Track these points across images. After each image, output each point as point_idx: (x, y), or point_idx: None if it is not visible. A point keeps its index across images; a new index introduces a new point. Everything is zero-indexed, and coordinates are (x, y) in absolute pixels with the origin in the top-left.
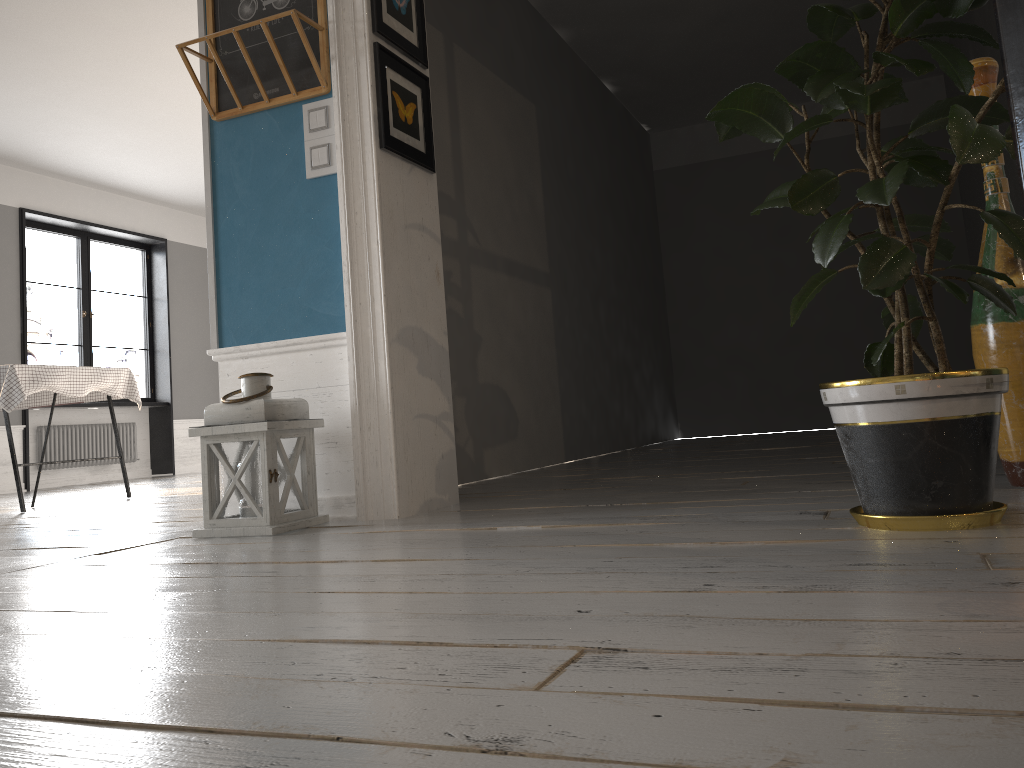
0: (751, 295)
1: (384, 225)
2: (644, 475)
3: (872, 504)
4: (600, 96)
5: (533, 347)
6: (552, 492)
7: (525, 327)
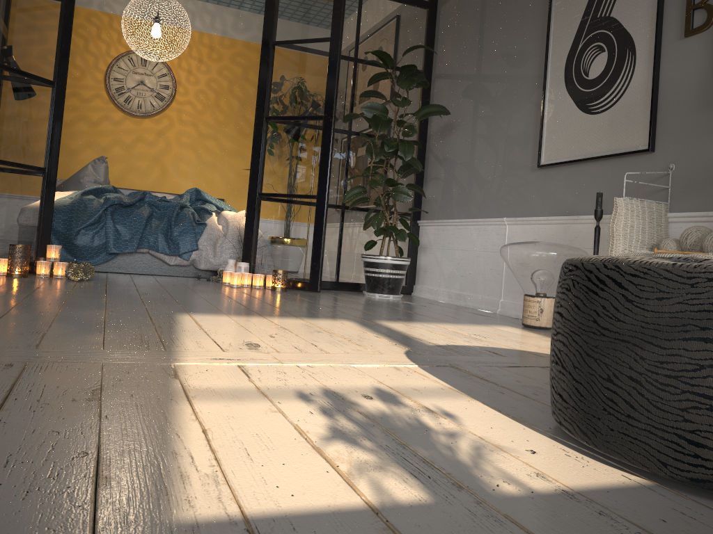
0: None
1: None
2: None
3: None
4: None
5: None
6: None
7: None
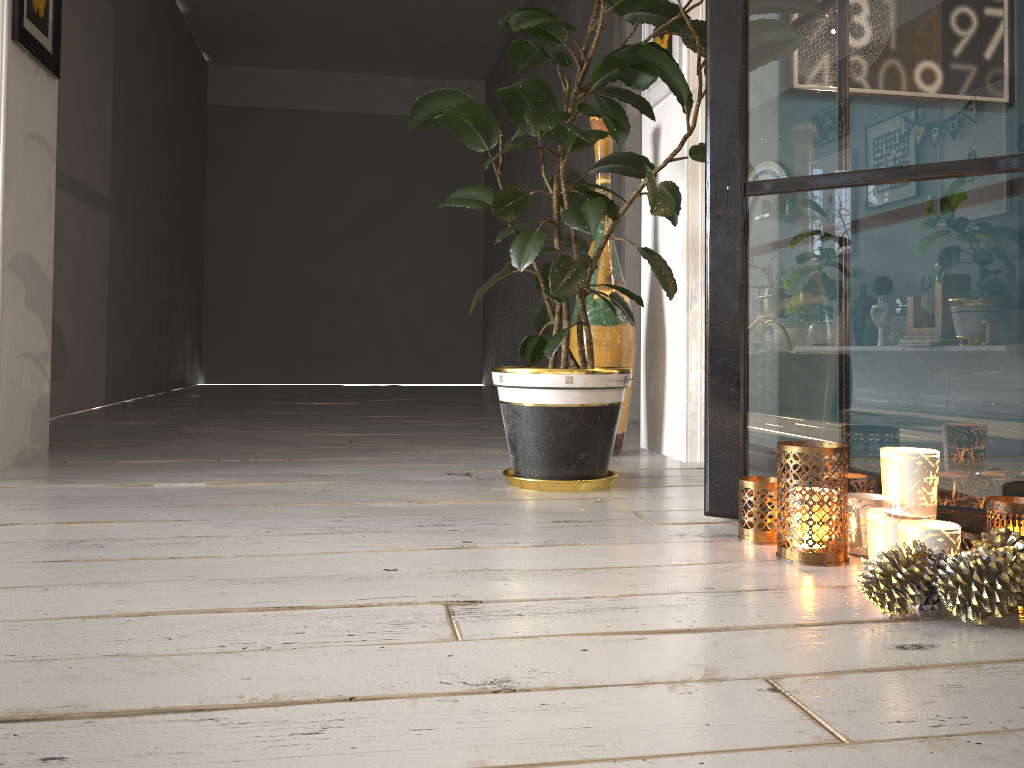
0: (293, 249)
1: (9, 131)
2: (230, 427)
3: (528, 470)
4: (172, 14)
5: (88, 279)
6: (150, 443)
7: (83, 256)
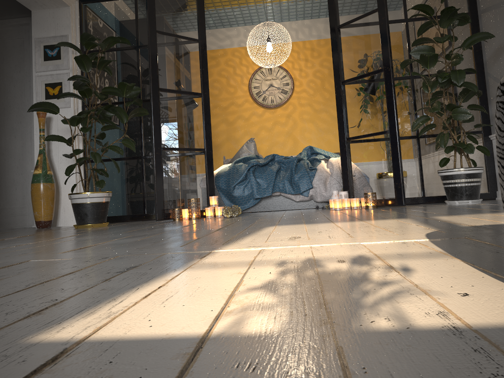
0: None
1: None
2: None
3: (94, 221)
4: None
5: None
6: None
7: None
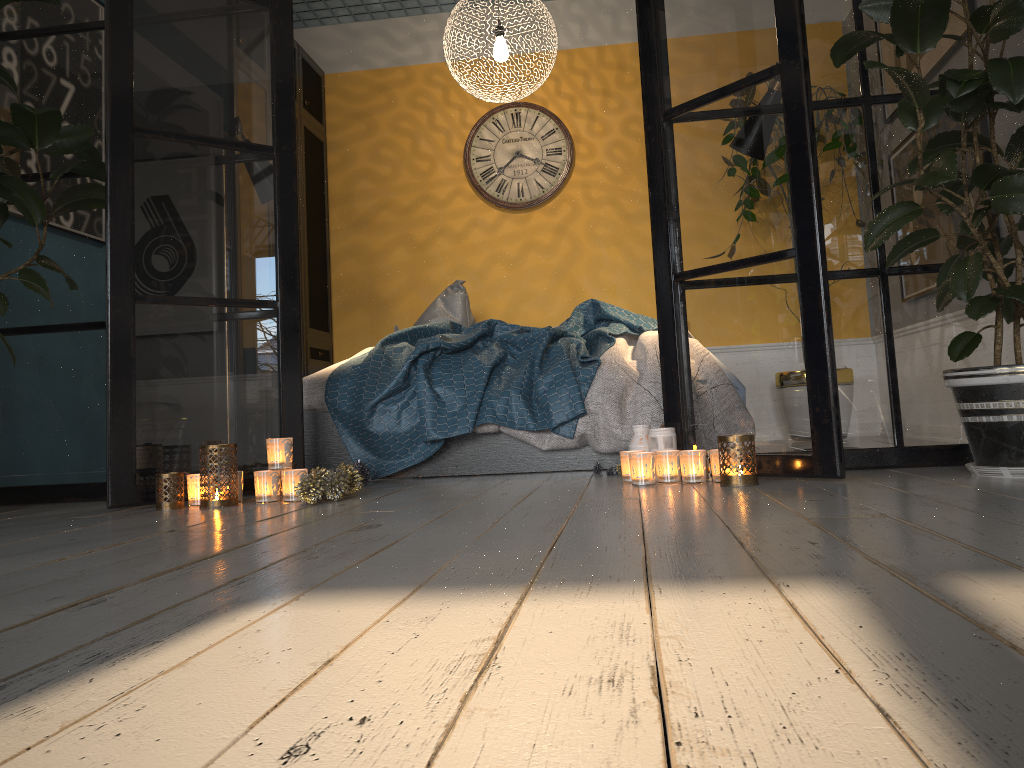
0: None
1: None
2: None
3: None
4: None
5: None
6: None
7: None
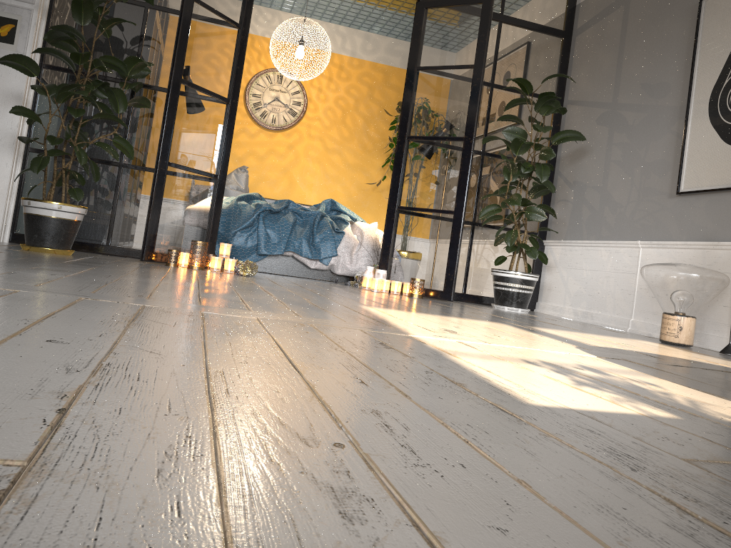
0: None
1: None
2: None
3: (59, 246)
4: None
5: None
6: None
7: None
